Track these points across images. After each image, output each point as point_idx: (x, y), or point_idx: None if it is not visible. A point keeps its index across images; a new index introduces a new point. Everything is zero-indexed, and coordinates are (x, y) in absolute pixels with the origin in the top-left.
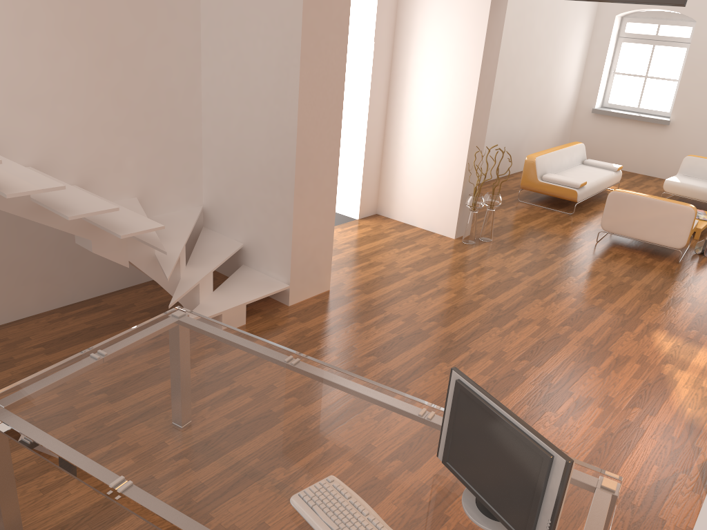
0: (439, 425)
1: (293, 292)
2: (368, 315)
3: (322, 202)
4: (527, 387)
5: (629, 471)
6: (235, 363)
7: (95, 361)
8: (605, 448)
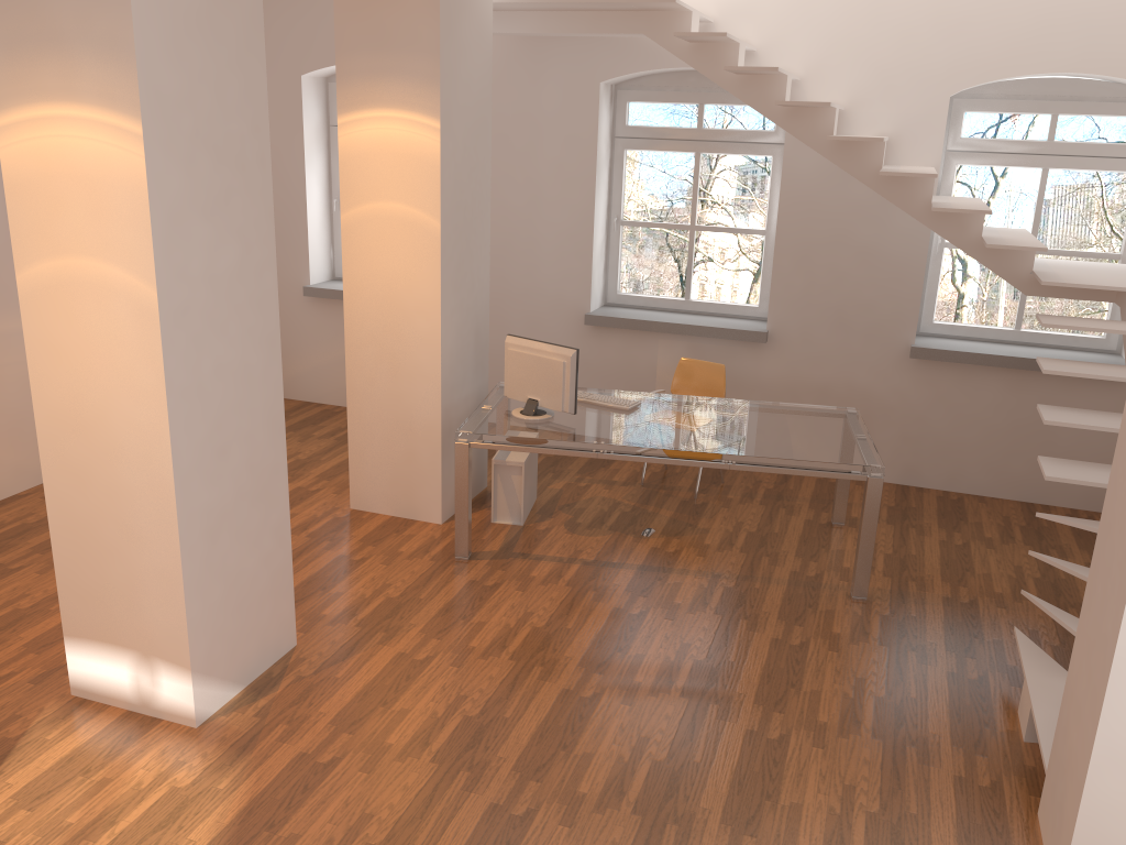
0: (584, 435)
1: (1044, 797)
2: (880, 841)
3: (1096, 658)
4: (509, 749)
5: (376, 662)
6: (761, 441)
7: (847, 429)
8: (399, 681)
